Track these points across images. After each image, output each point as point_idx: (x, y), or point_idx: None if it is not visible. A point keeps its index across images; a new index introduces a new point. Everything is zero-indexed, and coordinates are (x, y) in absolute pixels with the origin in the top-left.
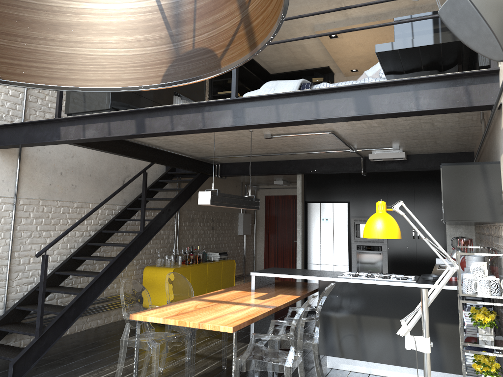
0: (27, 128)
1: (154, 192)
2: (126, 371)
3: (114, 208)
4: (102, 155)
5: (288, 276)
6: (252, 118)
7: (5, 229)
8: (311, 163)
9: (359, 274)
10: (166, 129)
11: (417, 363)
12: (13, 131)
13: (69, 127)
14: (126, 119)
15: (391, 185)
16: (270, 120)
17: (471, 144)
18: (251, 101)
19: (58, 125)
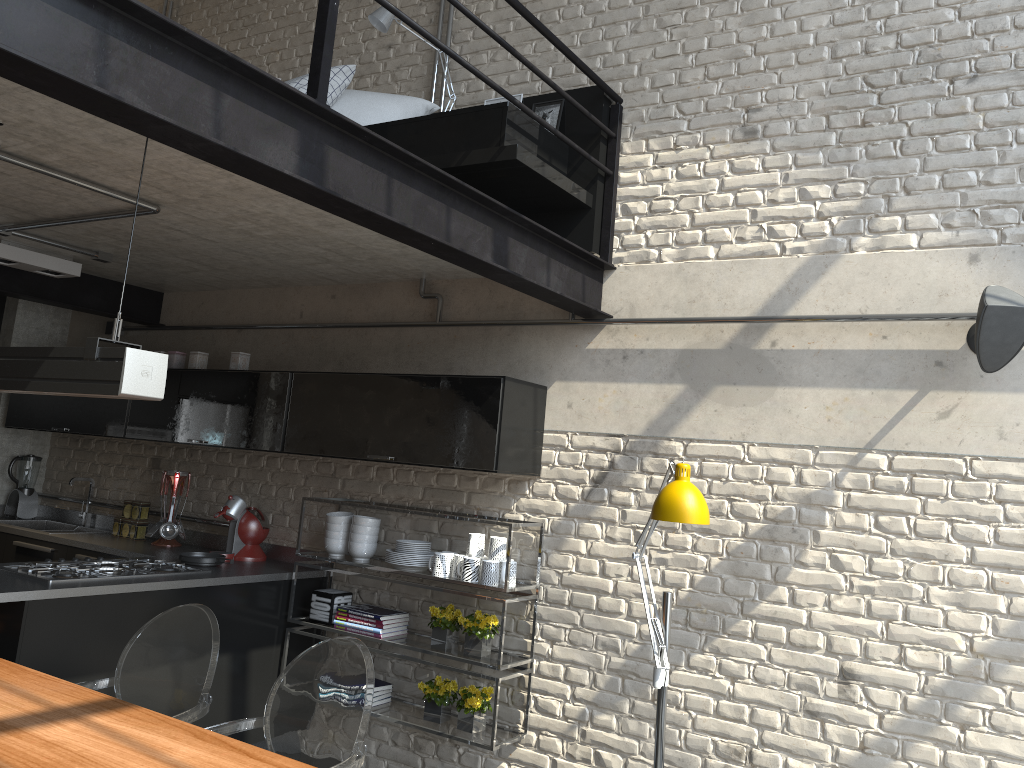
0: None
1: None
2: None
3: None
4: None
5: None
6: (342, 182)
7: None
8: None
9: (78, 570)
10: (72, 72)
11: None
12: None
13: None
14: None
15: None
16: (375, 208)
17: (217, 288)
18: (343, 134)
19: None
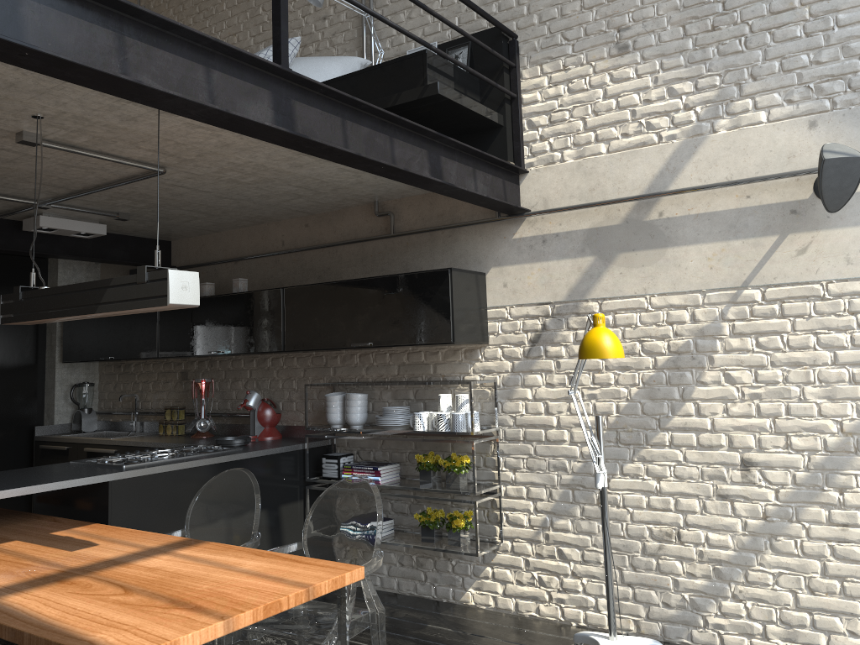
0: None
1: None
2: None
3: None
4: None
5: (40, 487)
6: (308, 127)
7: None
8: None
9: (142, 457)
10: (103, 67)
11: None
12: None
13: None
14: None
15: None
16: (335, 145)
17: (213, 231)
18: (304, 90)
19: None
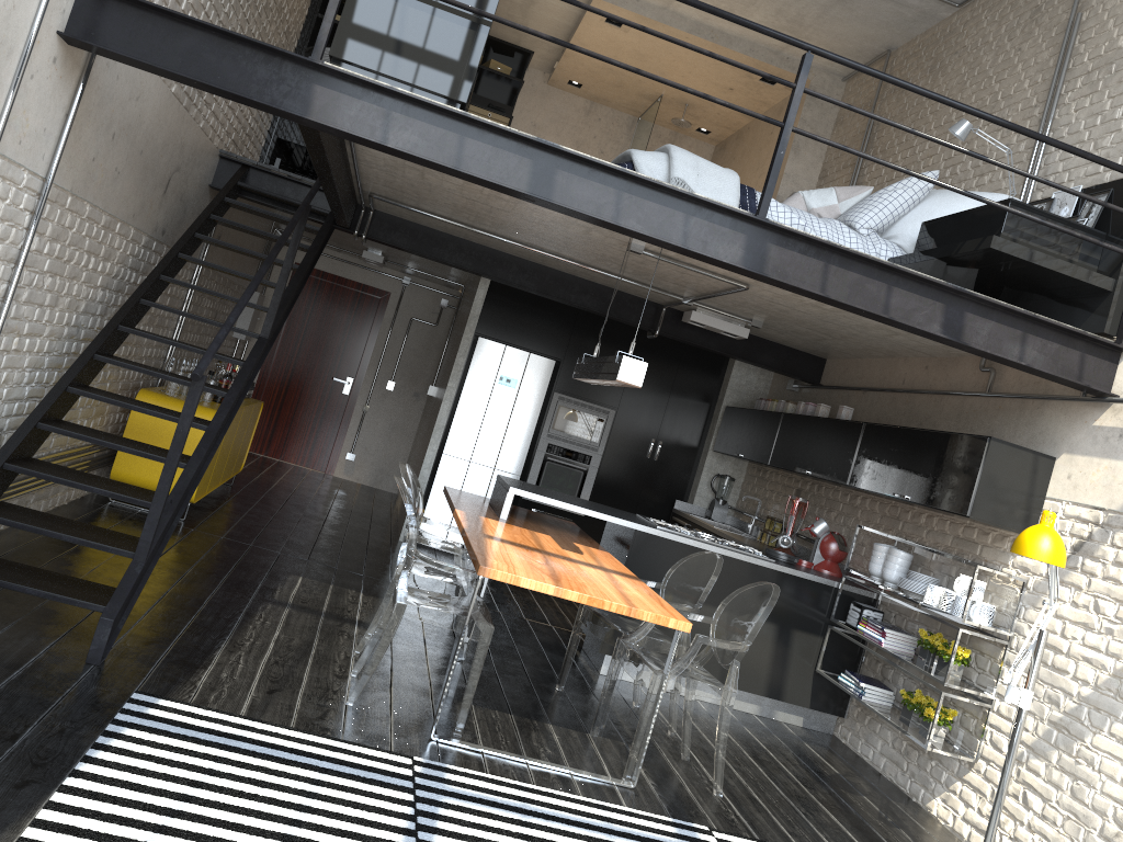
0: (200, 38)
1: (213, 223)
2: (293, 651)
3: (140, 241)
4: (168, 108)
5: (582, 510)
6: (779, 267)
7: (9, 258)
8: (565, 282)
9: (682, 529)
10: (601, 213)
11: (749, 685)
12: (144, 22)
13: (344, 97)
14: (511, 149)
15: (642, 355)
16: (809, 285)
17: (854, 356)
18: (785, 236)
19: (310, 77)
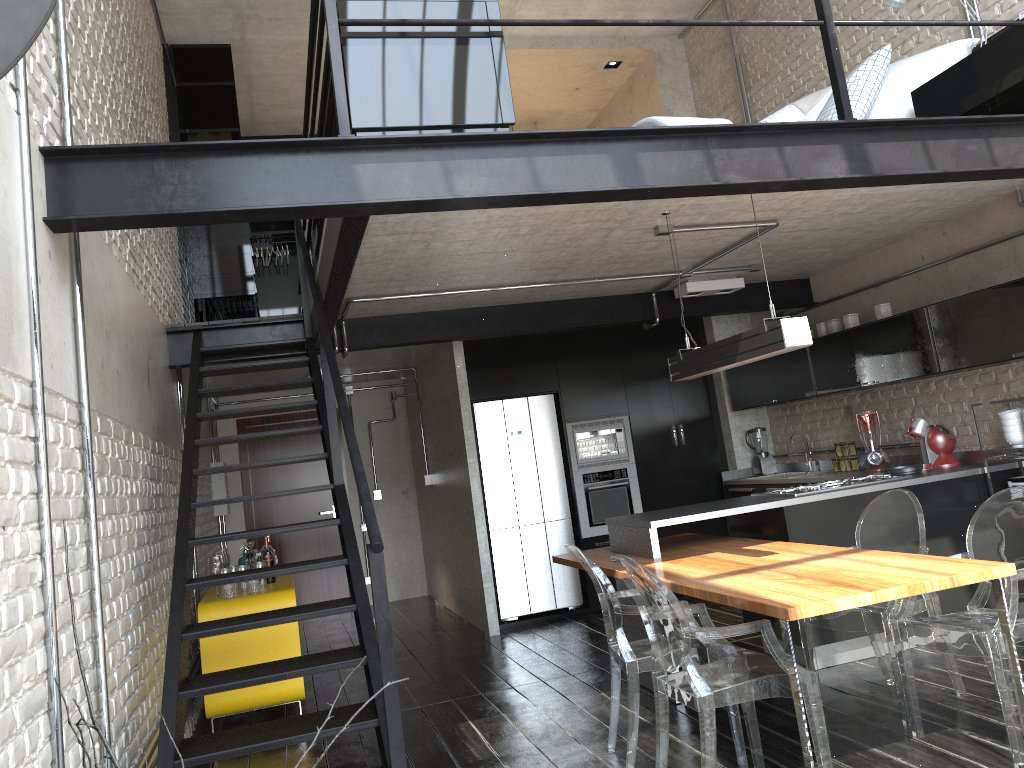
0: (207, 163)
1: (200, 398)
2: None
3: (149, 446)
4: (129, 291)
5: (727, 511)
6: (884, 163)
7: (79, 512)
8: (552, 310)
9: (811, 487)
10: (699, 180)
11: (955, 608)
12: (137, 171)
13: (391, 166)
14: (584, 151)
15: (627, 353)
16: (918, 169)
17: (847, 260)
18: (874, 130)
19: (345, 159)
